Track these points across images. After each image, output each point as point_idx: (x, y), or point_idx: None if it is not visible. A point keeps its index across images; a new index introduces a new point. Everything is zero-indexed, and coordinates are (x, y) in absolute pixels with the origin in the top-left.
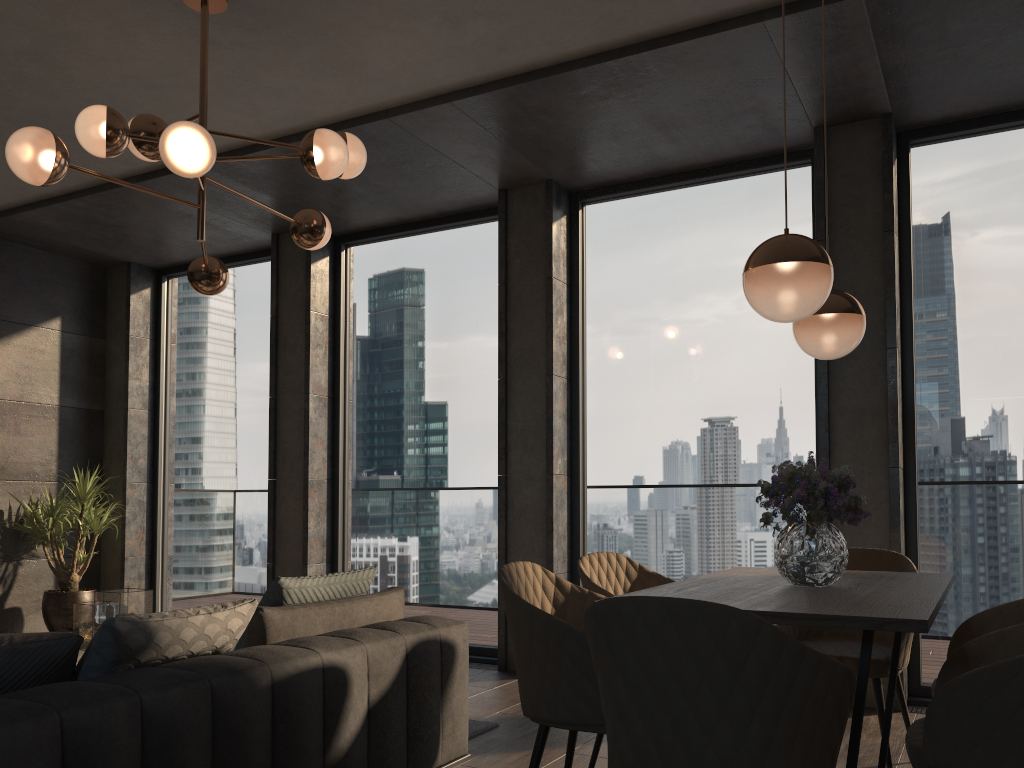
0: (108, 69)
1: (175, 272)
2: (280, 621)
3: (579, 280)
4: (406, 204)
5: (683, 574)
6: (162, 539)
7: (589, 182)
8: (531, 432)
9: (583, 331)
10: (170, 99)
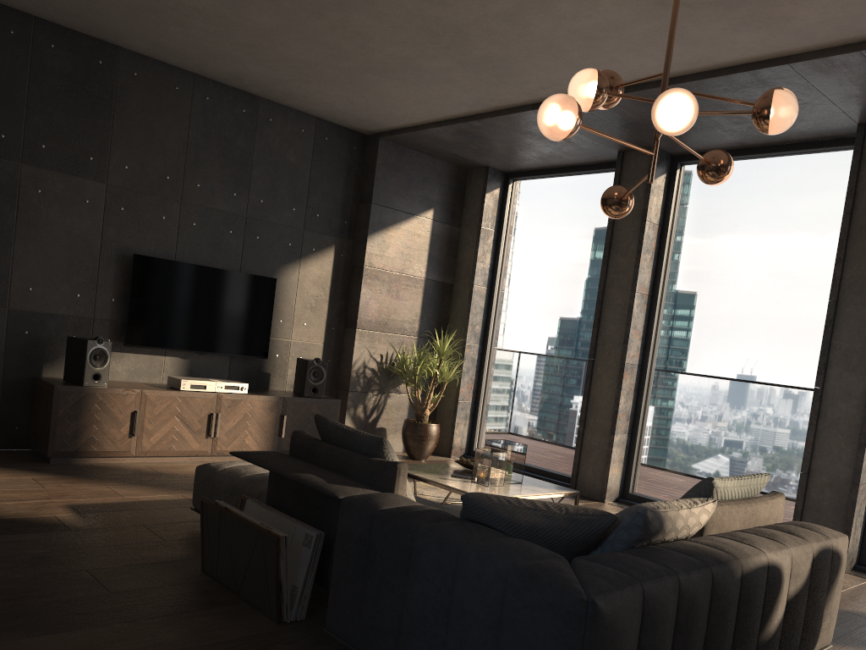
0: (560, 26)
1: (521, 176)
2: (714, 515)
3: None
4: (756, 133)
5: None
6: (484, 390)
7: None
8: (855, 353)
9: None
10: (597, 48)
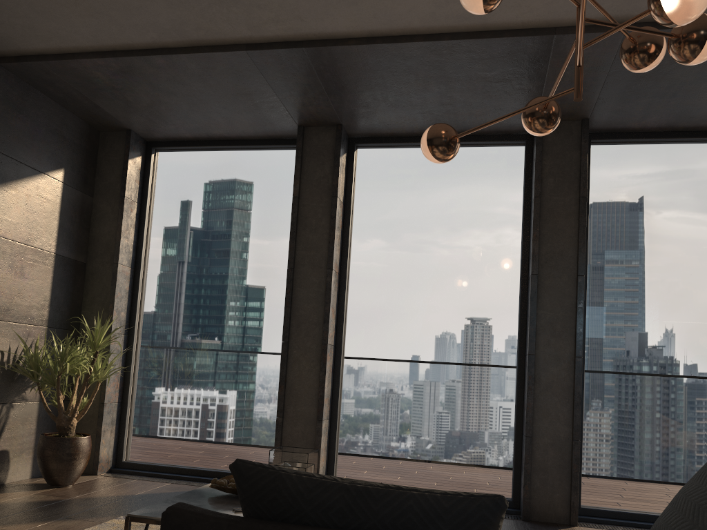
0: None
1: (168, 146)
2: None
3: (588, 202)
4: (448, 119)
5: (673, 444)
6: (133, 388)
7: (609, 126)
8: (559, 321)
9: (588, 243)
10: None
